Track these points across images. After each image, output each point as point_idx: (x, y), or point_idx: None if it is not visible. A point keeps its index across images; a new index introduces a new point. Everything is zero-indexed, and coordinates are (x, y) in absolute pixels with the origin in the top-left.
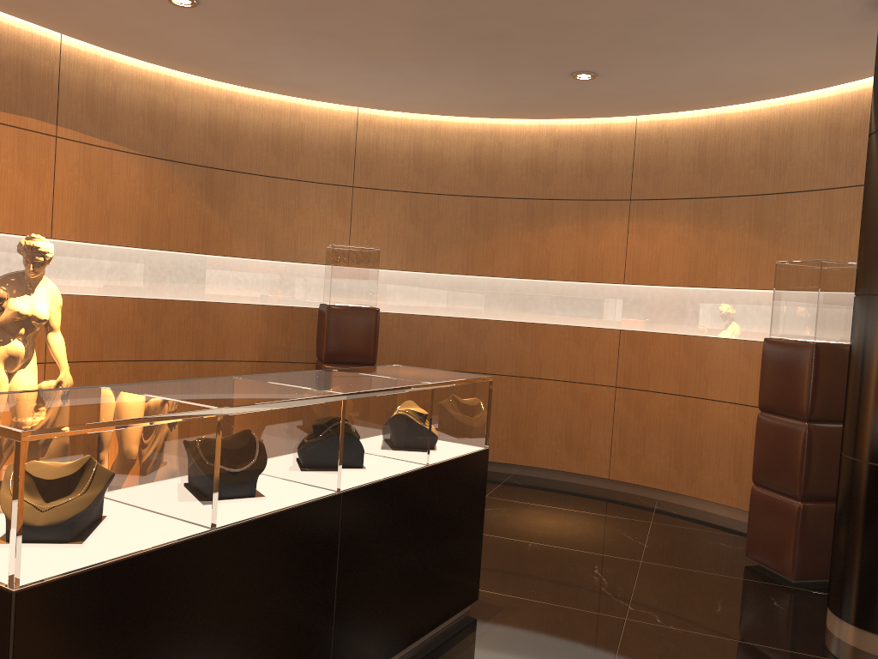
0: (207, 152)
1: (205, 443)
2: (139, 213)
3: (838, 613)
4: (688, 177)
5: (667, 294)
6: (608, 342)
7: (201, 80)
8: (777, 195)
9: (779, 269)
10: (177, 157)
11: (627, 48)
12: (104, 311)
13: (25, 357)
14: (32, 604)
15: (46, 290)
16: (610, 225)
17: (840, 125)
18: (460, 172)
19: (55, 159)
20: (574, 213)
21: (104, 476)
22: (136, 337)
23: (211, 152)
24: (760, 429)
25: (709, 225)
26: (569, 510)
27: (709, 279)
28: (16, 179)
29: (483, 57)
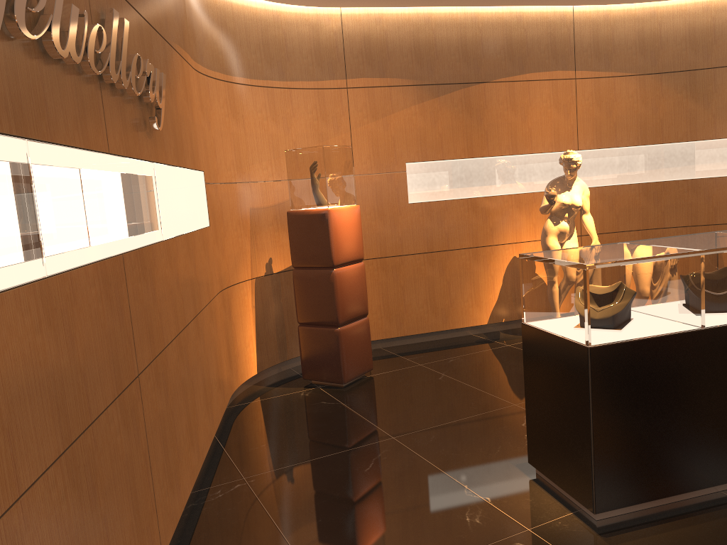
0: (689, 58)
1: (692, 272)
2: (637, 119)
3: None
4: None
5: None
6: None
7: (679, 1)
8: None
9: None
10: (664, 69)
11: None
12: (617, 195)
13: (569, 232)
14: (597, 355)
15: (578, 186)
16: None
17: None
18: None
19: (575, 94)
20: None
21: (630, 290)
22: (642, 212)
23: (692, 57)
24: None
25: None
26: None
27: None
28: (553, 115)
29: None
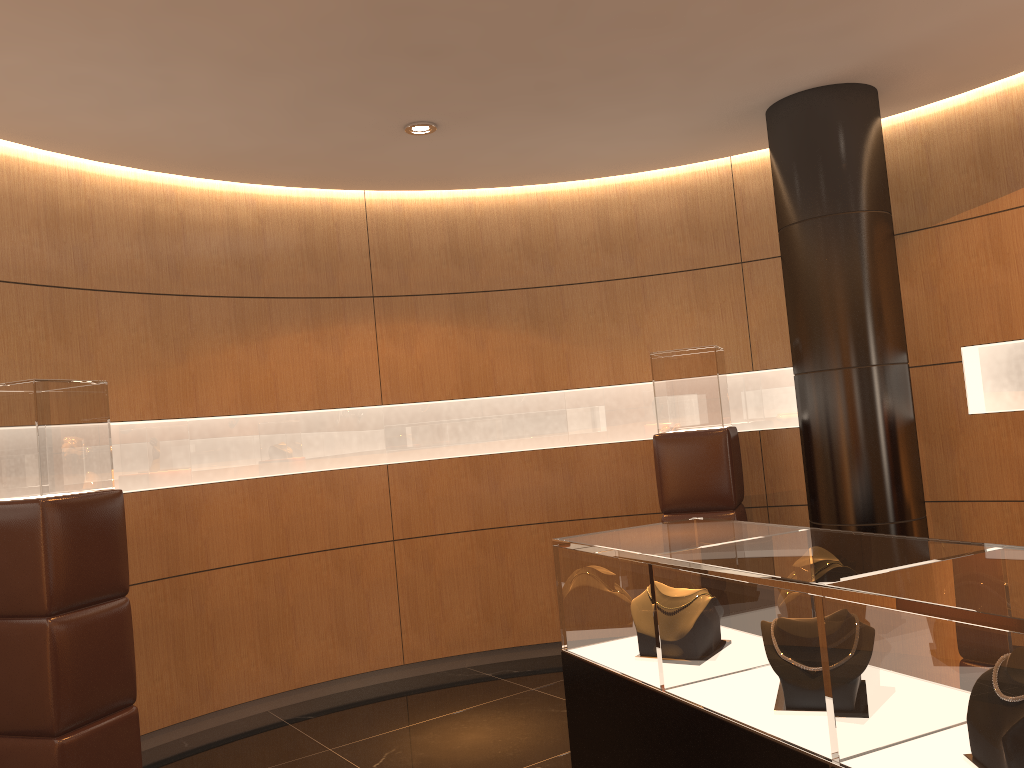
0: None
1: None
2: None
3: None
4: (442, 268)
5: (439, 411)
6: (374, 484)
7: None
8: (551, 287)
9: (657, 360)
10: None
11: (528, 101)
12: None
13: None
14: None
15: None
16: (351, 330)
17: (609, 217)
18: (125, 255)
19: None
20: (302, 316)
21: None
22: None
23: None
24: None
25: (477, 324)
26: (448, 716)
27: (488, 386)
28: None
29: (348, 78)
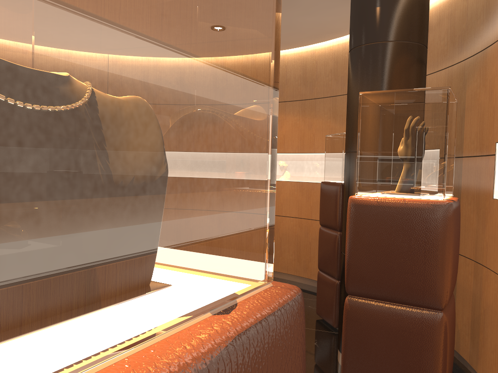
0: None
1: None
2: None
3: (339, 349)
4: (298, 87)
5: (289, 158)
6: None
7: None
8: (343, 95)
9: (327, 140)
10: None
11: None
12: None
13: None
14: None
15: None
16: None
17: None
18: None
19: None
20: None
21: None
22: None
23: None
24: (320, 237)
25: (309, 115)
26: None
27: (311, 148)
28: None
29: None
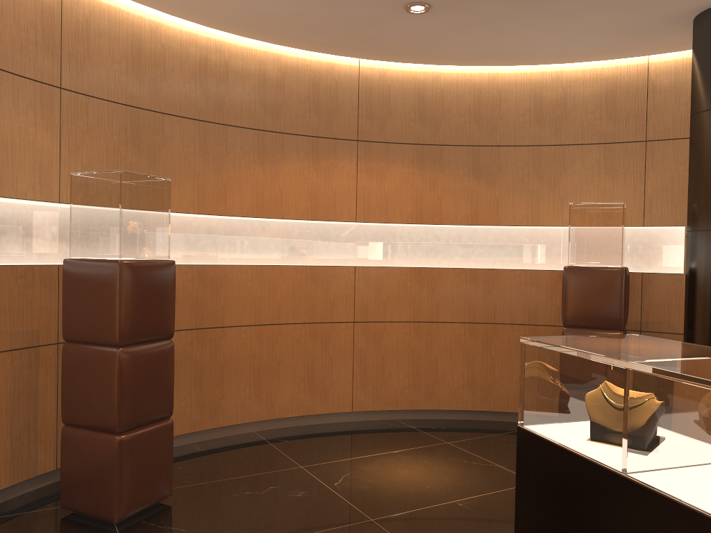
0: None
1: None
2: None
3: None
4: (410, 124)
5: (397, 231)
6: (344, 280)
7: None
8: (491, 147)
9: (575, 209)
10: None
11: None
12: None
13: None
14: None
15: None
16: (339, 164)
17: (543, 96)
18: (185, 90)
19: None
20: (305, 149)
21: None
22: None
23: None
24: None
25: (432, 169)
26: (386, 454)
27: (435, 217)
28: None
29: None
